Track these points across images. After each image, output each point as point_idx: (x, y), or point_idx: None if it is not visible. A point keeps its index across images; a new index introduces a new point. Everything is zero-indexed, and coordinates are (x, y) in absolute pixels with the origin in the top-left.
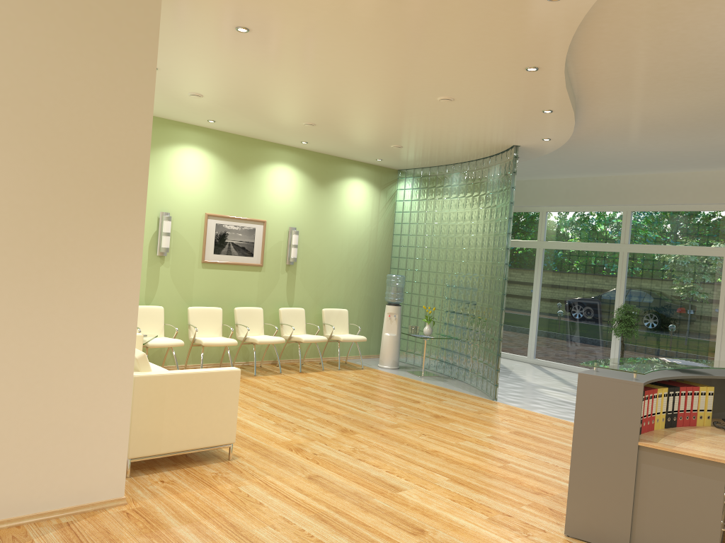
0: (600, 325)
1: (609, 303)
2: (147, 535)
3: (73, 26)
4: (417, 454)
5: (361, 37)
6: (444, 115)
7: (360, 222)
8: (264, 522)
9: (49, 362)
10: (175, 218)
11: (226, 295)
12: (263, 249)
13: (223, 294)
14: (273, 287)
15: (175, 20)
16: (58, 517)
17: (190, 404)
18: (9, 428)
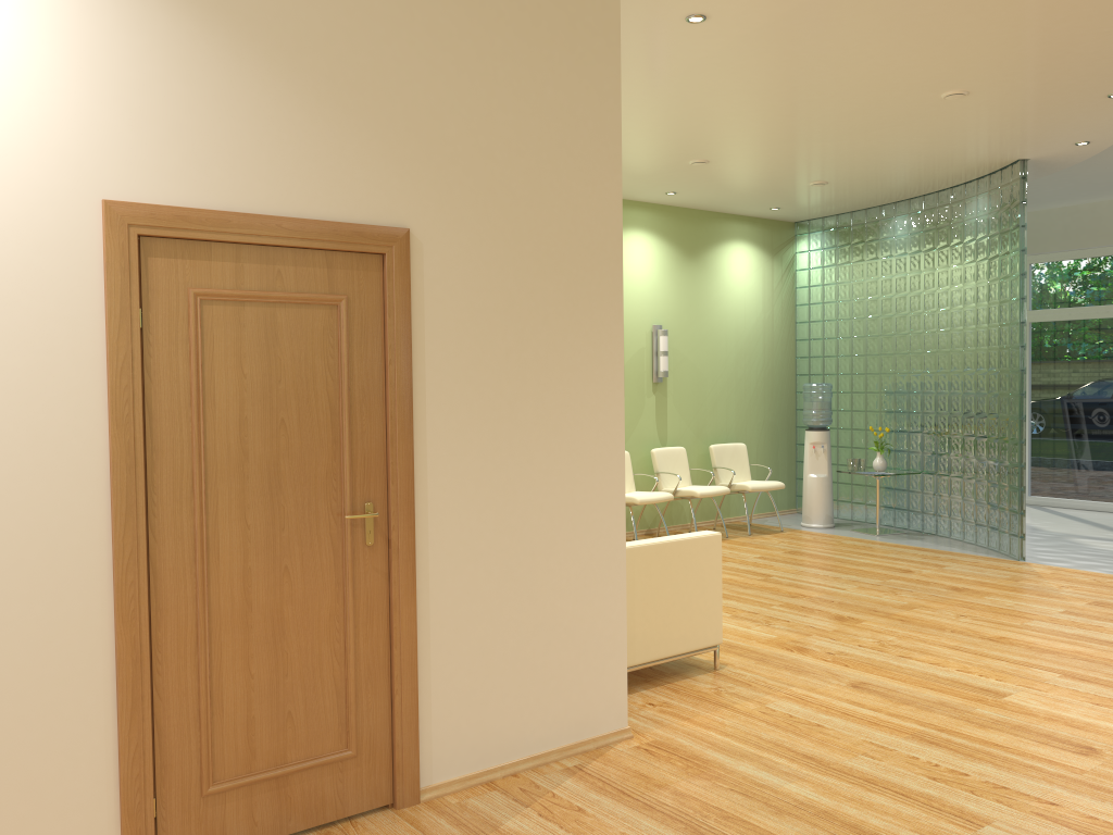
0: None
1: None
2: (702, 777)
3: (522, 37)
4: (979, 643)
5: (881, 8)
6: (933, 122)
7: (747, 308)
8: (848, 750)
9: (530, 535)
10: None
11: None
12: None
13: None
14: (638, 418)
15: None
16: (557, 759)
17: (664, 589)
18: (492, 634)
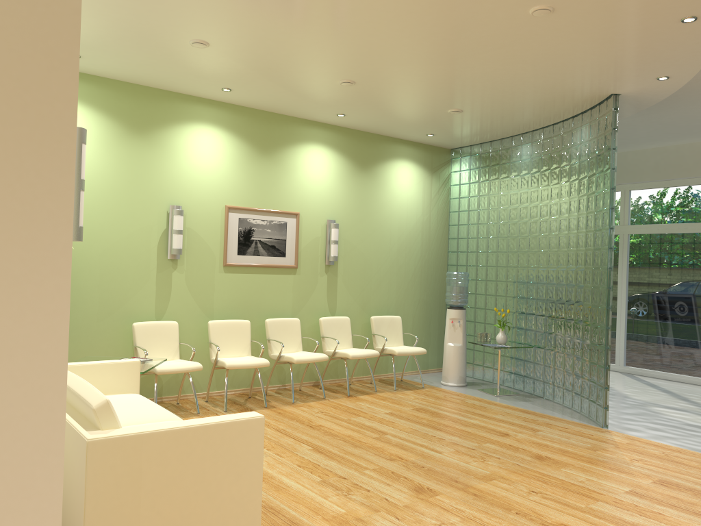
0: None
1: None
2: None
3: None
4: None
5: None
6: (530, 46)
7: (409, 212)
8: None
9: None
10: (189, 213)
11: (254, 305)
12: (297, 247)
13: (251, 303)
14: (311, 292)
15: None
16: None
17: (184, 478)
18: None
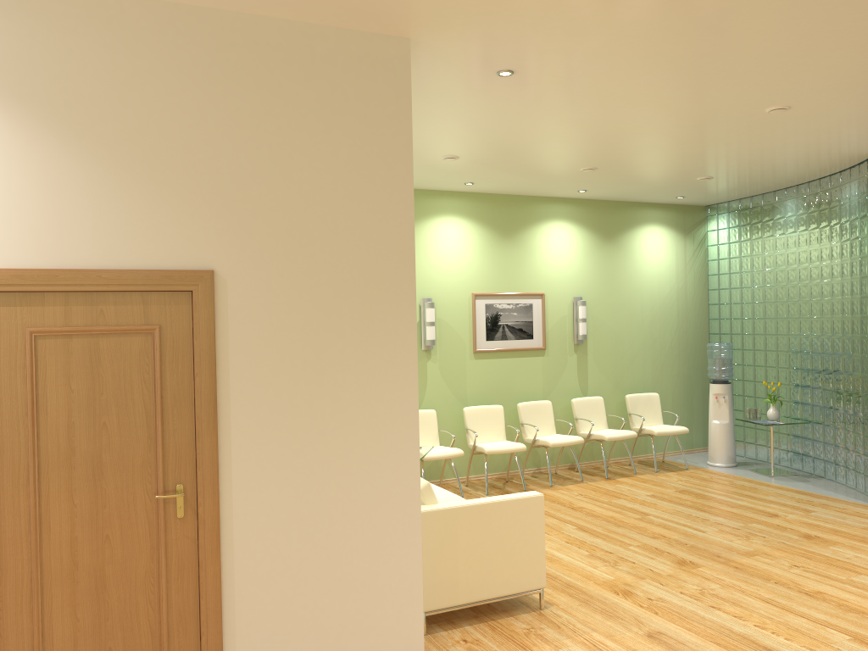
0: None
1: None
2: None
3: (318, 111)
4: (793, 597)
5: (659, 53)
6: (774, 130)
7: (662, 279)
8: None
9: (328, 506)
10: (439, 304)
11: (505, 389)
12: (544, 328)
13: (502, 388)
14: (561, 373)
15: (424, 77)
16: None
17: (487, 542)
18: (292, 587)
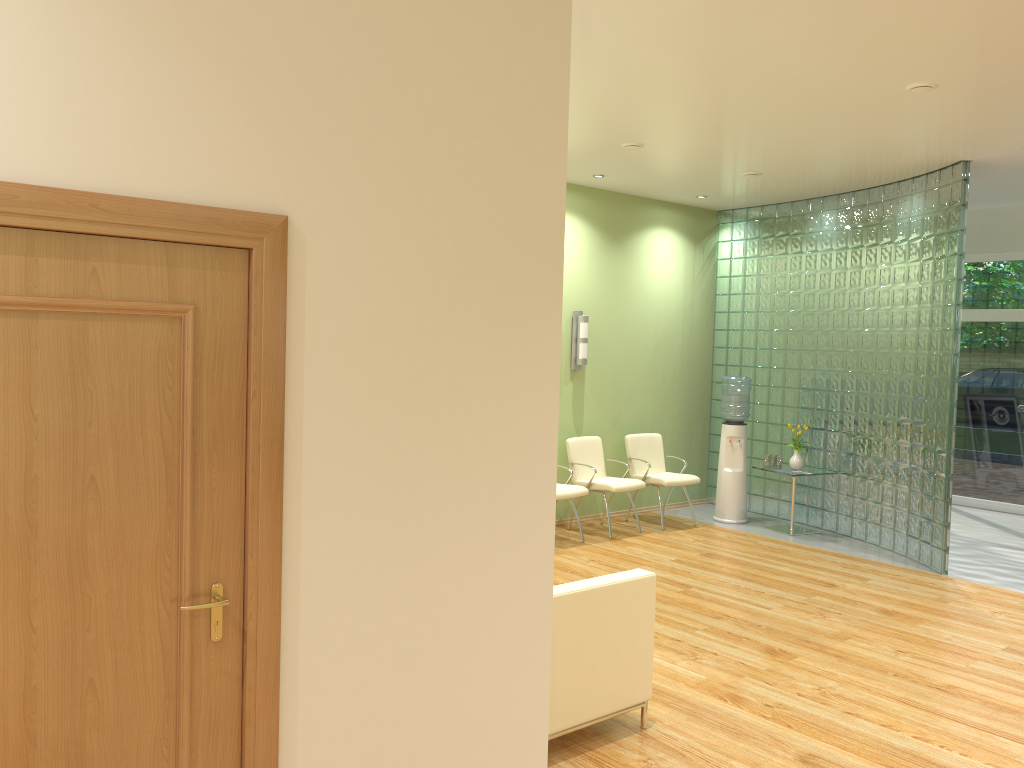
0: None
1: None
2: None
3: None
4: (928, 694)
5: None
6: (888, 116)
7: (668, 296)
8: None
9: (434, 609)
10: None
11: None
12: None
13: None
14: None
15: None
16: None
17: (590, 643)
18: (380, 740)
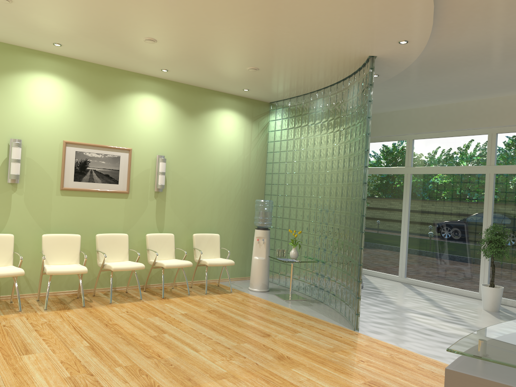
0: (468, 246)
1: (477, 224)
2: None
3: None
4: None
5: None
6: (279, 8)
7: (232, 151)
8: None
9: None
10: (29, 145)
11: (89, 222)
12: (129, 176)
13: (85, 221)
14: (141, 213)
15: None
16: None
17: None
18: None
